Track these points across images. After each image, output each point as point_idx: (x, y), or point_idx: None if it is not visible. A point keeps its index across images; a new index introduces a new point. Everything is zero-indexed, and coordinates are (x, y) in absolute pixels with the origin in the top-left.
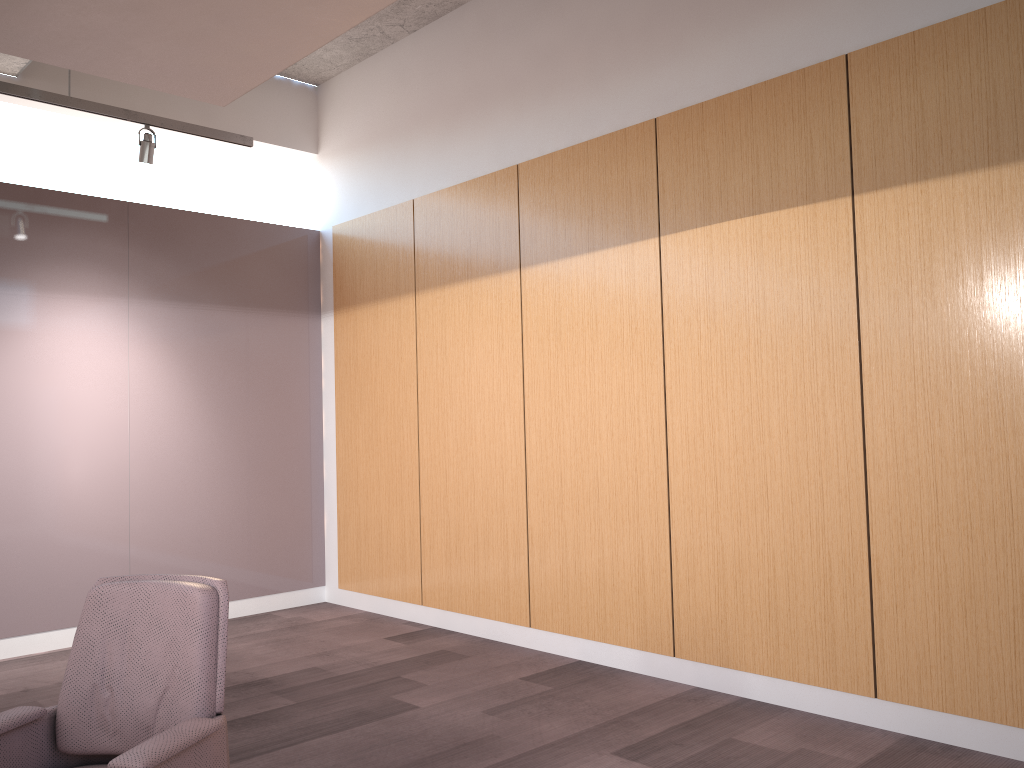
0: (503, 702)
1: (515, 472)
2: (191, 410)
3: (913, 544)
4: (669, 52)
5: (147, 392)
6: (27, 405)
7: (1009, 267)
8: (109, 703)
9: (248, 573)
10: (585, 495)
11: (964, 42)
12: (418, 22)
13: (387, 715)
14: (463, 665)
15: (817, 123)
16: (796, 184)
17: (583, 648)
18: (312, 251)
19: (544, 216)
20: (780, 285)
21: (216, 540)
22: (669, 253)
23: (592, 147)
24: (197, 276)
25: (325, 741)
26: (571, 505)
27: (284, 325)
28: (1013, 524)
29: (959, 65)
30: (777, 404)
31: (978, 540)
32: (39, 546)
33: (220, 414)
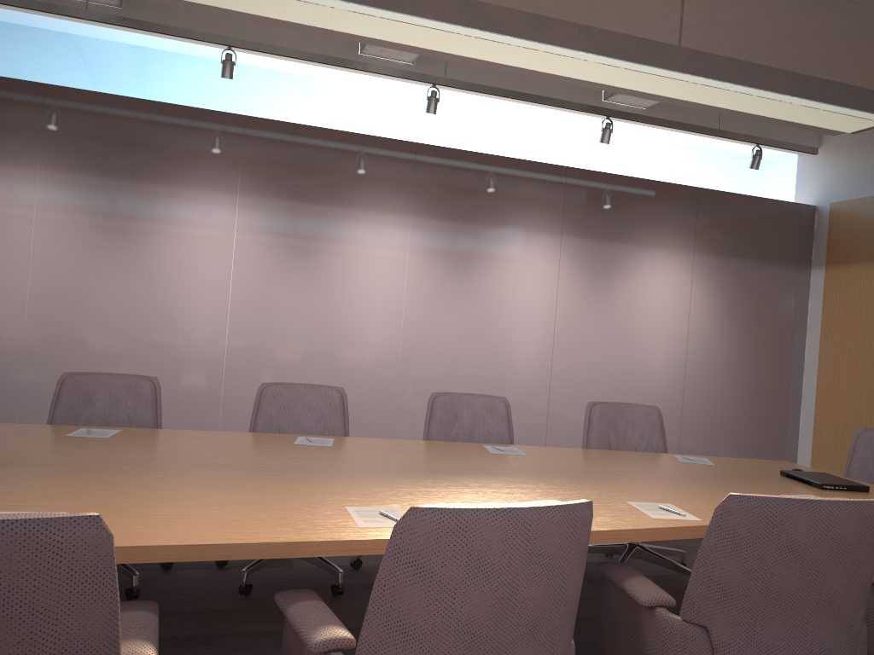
0: None
1: None
2: (723, 330)
3: None
4: None
5: (699, 315)
6: (635, 318)
7: None
8: None
9: (748, 447)
10: None
11: None
12: None
13: None
14: None
15: None
16: None
17: None
18: (809, 221)
19: None
20: None
21: (730, 420)
22: None
23: None
24: (734, 238)
25: None
26: None
27: (785, 274)
28: None
29: None
30: None
31: None
32: None
33: (740, 334)
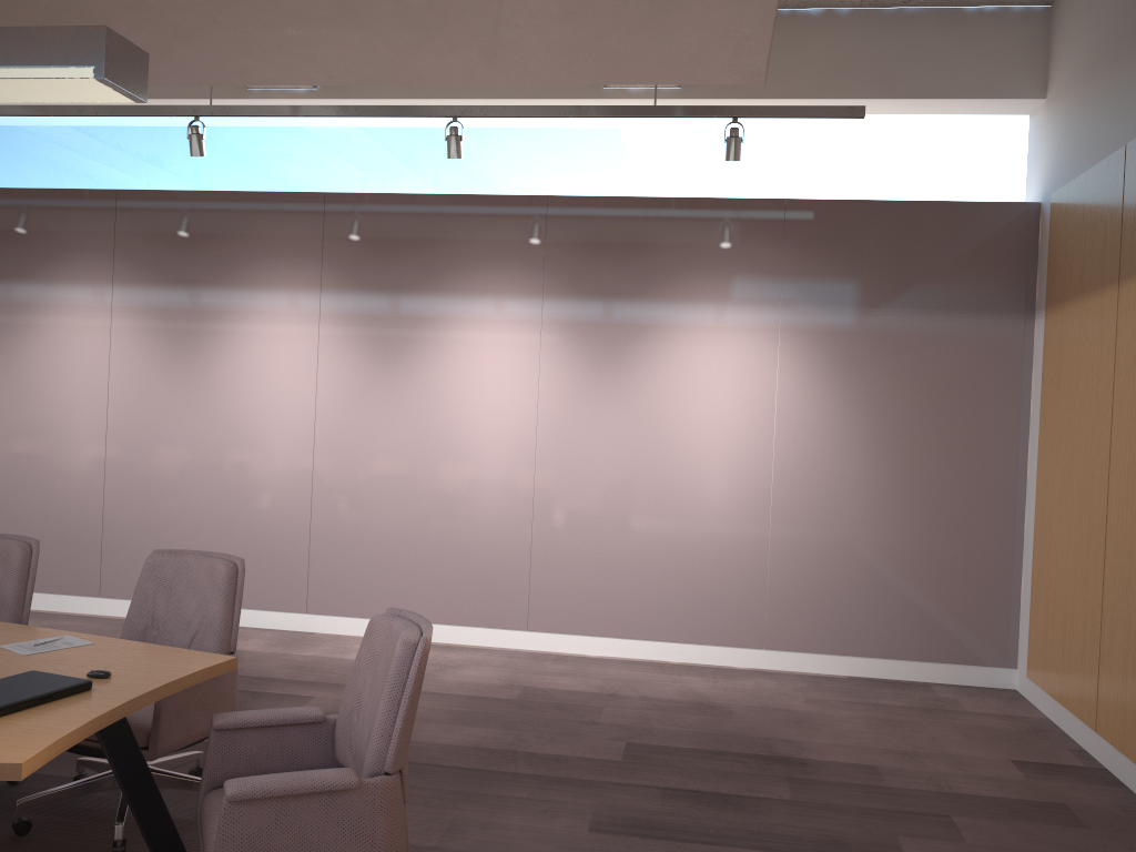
0: None
1: None
2: (845, 431)
3: None
4: None
5: (795, 409)
6: (674, 417)
7: None
8: (355, 728)
9: (906, 630)
10: None
11: None
12: None
13: None
14: (1056, 836)
15: None
16: None
17: None
18: (1026, 231)
19: None
20: None
21: (867, 584)
22: None
23: None
24: (862, 276)
25: None
26: None
27: (976, 330)
28: None
29: None
30: None
31: None
32: (678, 558)
33: (881, 438)
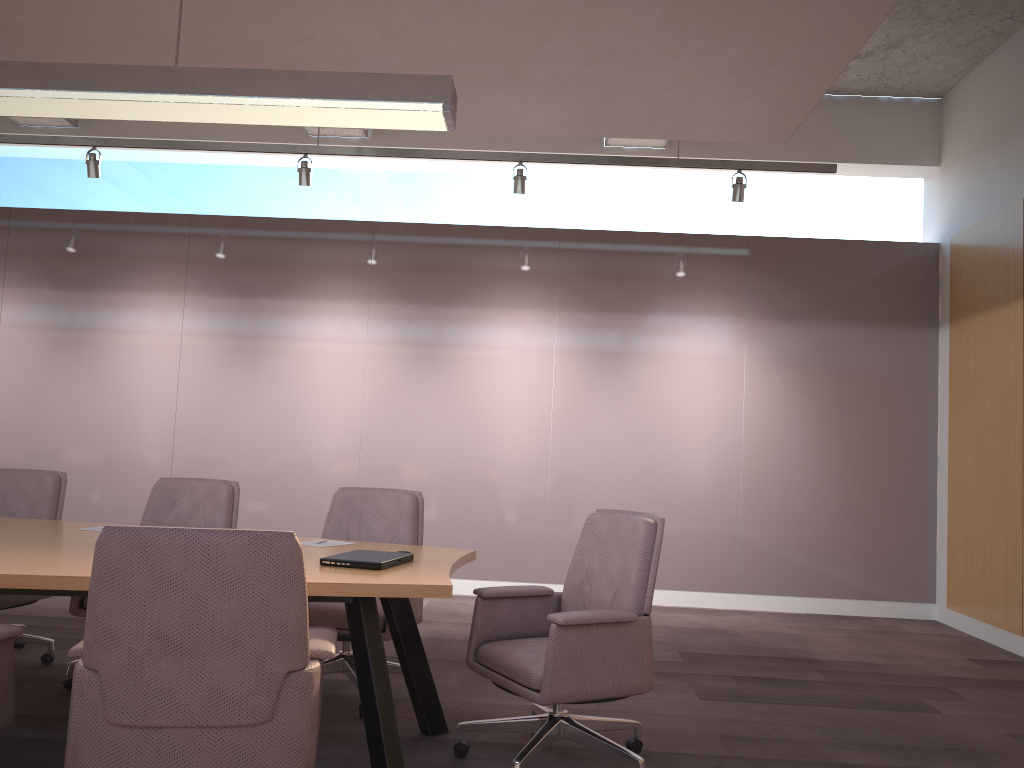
0: None
1: None
2: (798, 417)
3: None
4: None
5: (759, 399)
6: (663, 406)
7: None
8: (588, 595)
9: (850, 575)
10: None
11: None
12: None
13: (902, 710)
14: None
15: None
16: None
17: None
18: (930, 264)
19: None
20: None
21: (819, 538)
22: None
23: None
24: (808, 296)
25: (826, 710)
26: None
27: (896, 339)
28: None
29: None
30: None
31: None
32: (668, 520)
33: (826, 422)
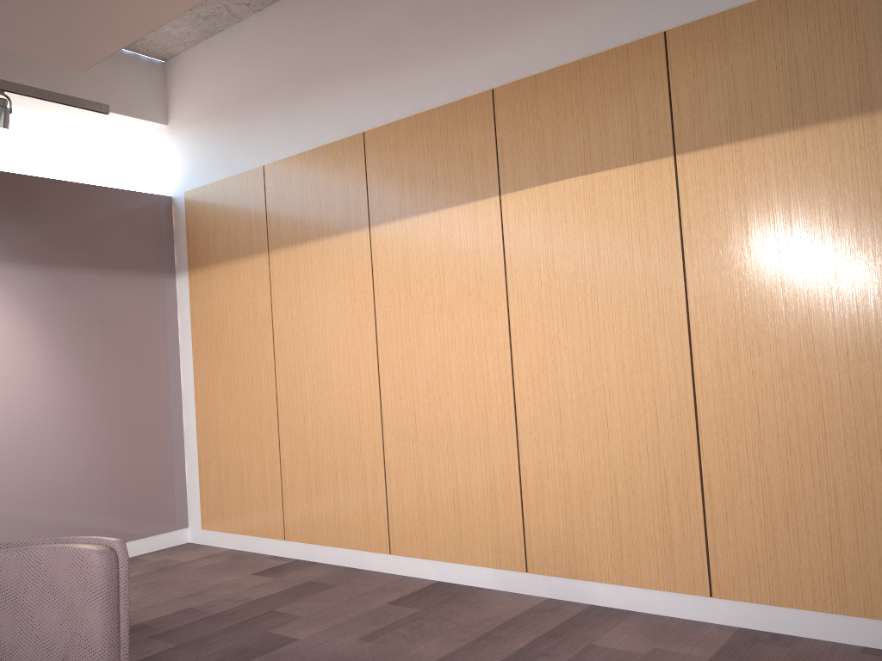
0: (377, 627)
1: (371, 413)
2: (51, 368)
3: (739, 460)
4: (503, 30)
5: (6, 352)
6: None
7: (814, 215)
8: None
9: (113, 521)
10: (438, 431)
11: (768, 21)
12: (263, 2)
13: (268, 650)
14: (332, 594)
15: (641, 92)
16: (624, 146)
17: (441, 570)
18: (165, 215)
19: (391, 179)
20: (612, 236)
21: (81, 492)
22: (509, 210)
23: (434, 115)
24: (53, 240)
25: None
26: (425, 441)
27: (140, 285)
28: (826, 438)
29: (765, 41)
30: (613, 342)
31: (796, 453)
32: None
33: (81, 371)
